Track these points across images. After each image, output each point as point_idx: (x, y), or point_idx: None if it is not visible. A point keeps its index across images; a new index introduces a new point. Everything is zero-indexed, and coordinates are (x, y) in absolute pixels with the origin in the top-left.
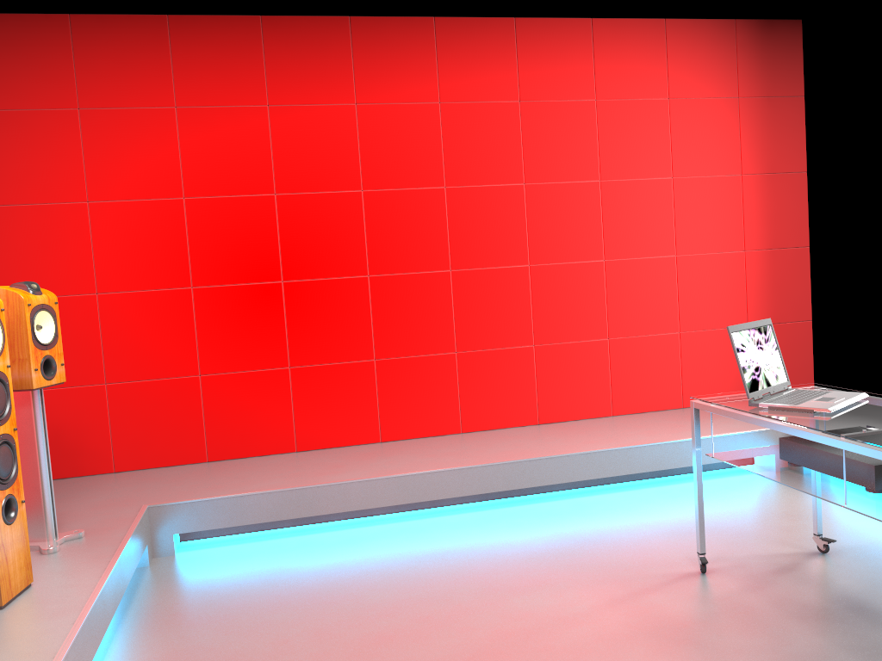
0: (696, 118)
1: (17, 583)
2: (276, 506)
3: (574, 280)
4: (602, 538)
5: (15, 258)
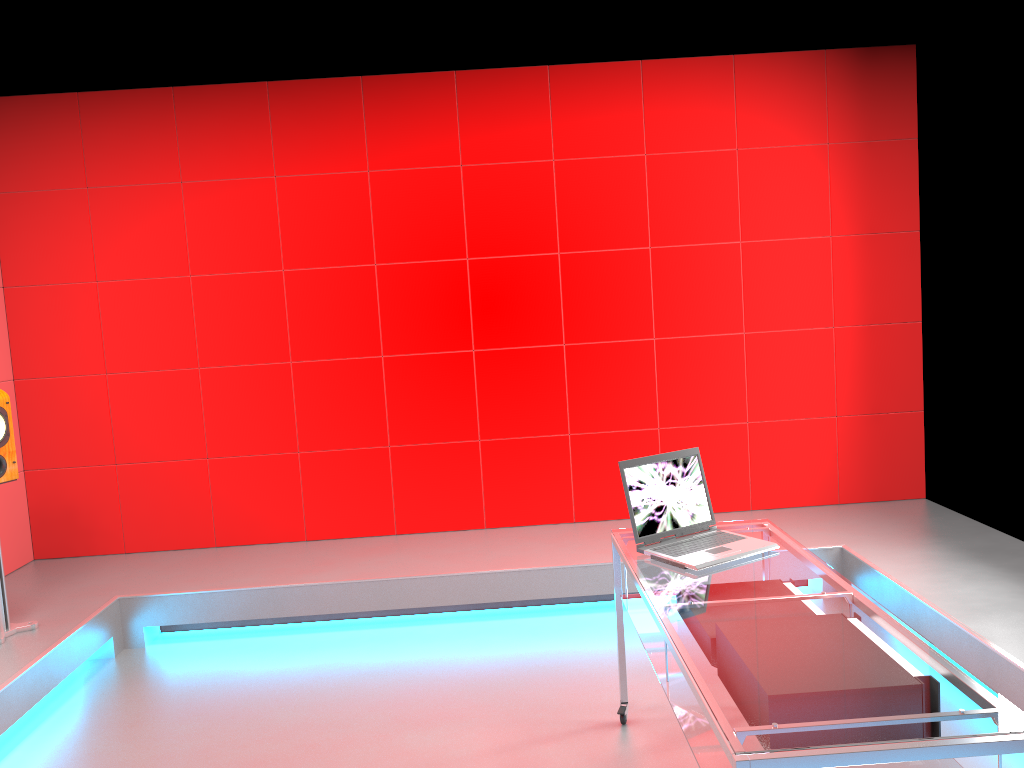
0: (772, 170)
1: None
2: (245, 605)
3: (617, 361)
4: (558, 668)
5: (30, 339)
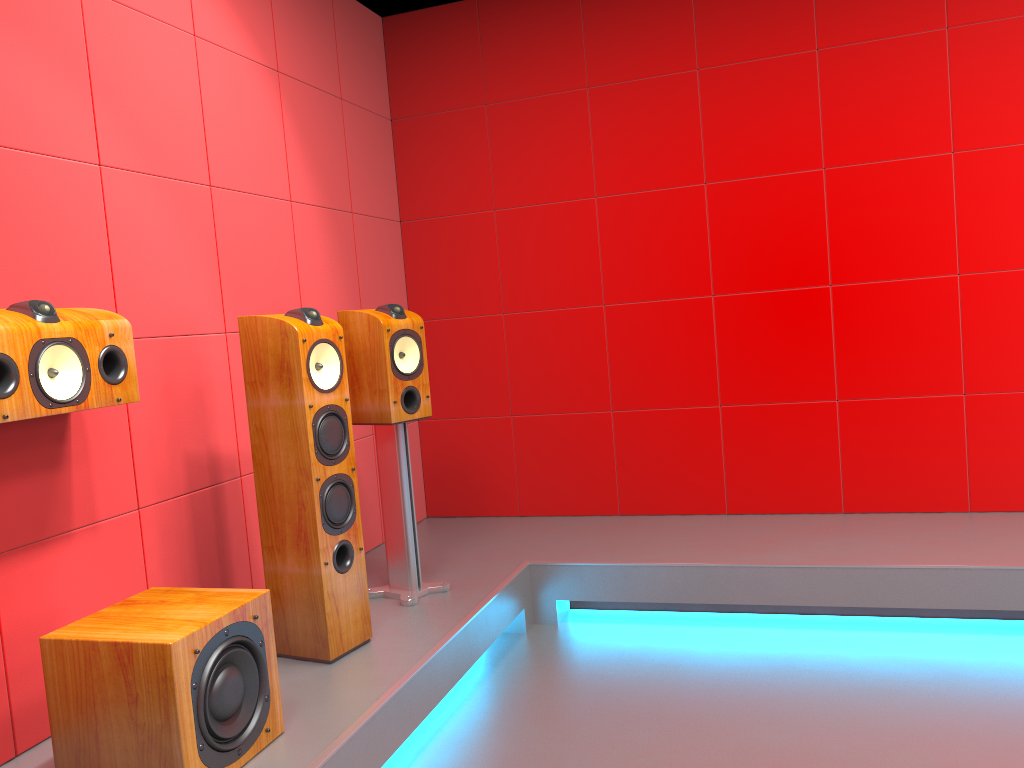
0: None
1: (350, 638)
2: (676, 585)
3: None
4: None
5: (426, 276)
